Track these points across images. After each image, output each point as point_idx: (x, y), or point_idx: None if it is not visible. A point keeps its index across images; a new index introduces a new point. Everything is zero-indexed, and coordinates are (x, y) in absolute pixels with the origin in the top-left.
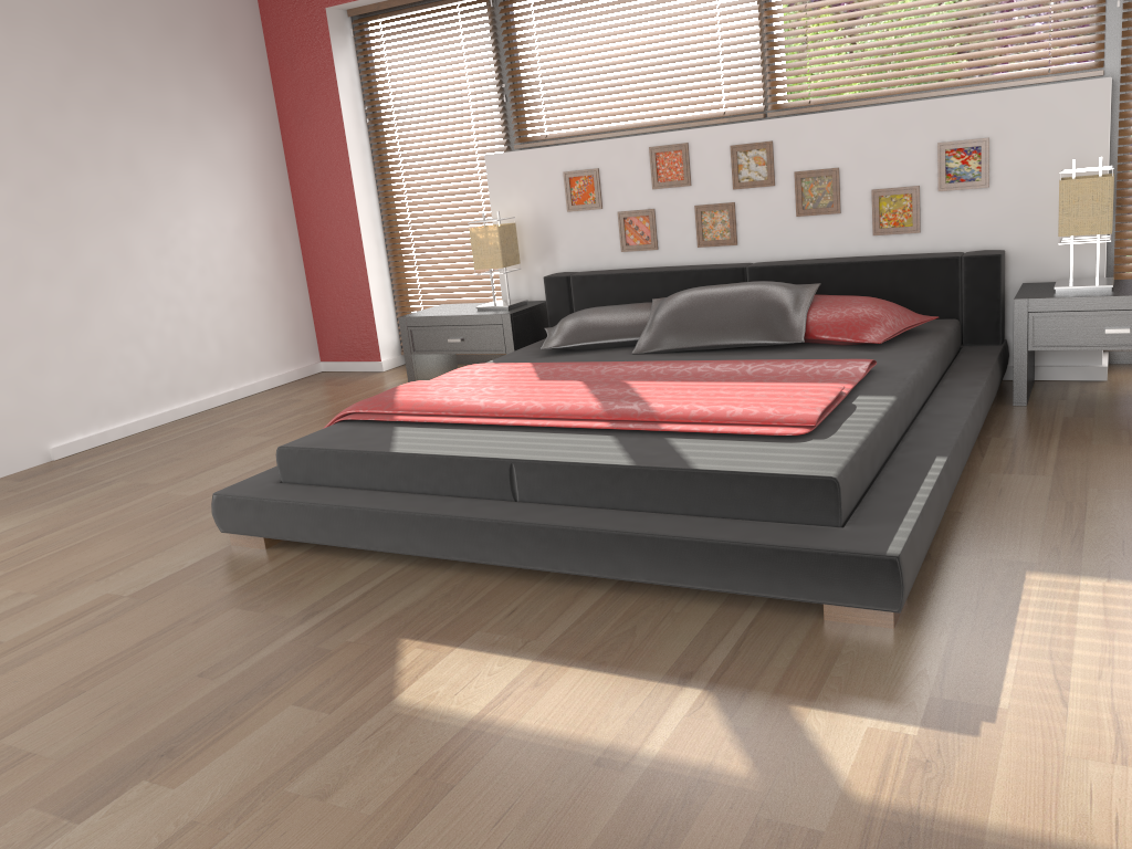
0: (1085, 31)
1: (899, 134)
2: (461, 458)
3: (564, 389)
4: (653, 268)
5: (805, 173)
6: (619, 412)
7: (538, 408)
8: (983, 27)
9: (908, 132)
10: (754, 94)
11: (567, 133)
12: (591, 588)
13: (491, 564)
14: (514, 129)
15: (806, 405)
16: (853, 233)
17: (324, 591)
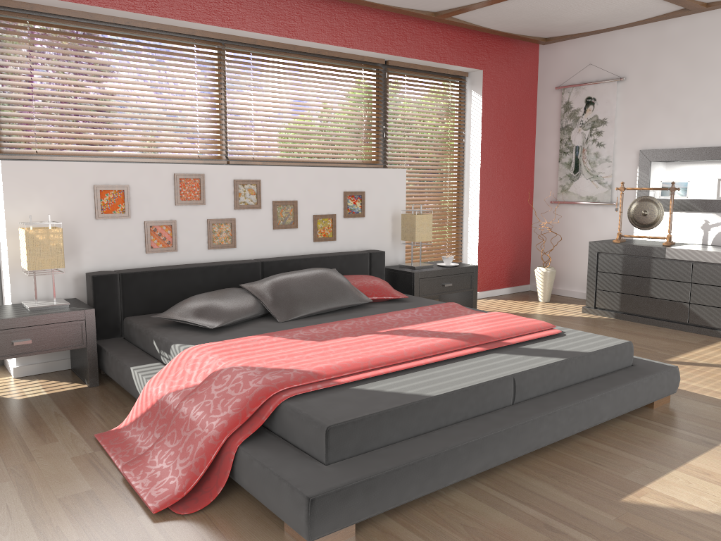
0: (375, 145)
1: (326, 184)
2: (483, 383)
3: (389, 338)
4: (190, 264)
5: (279, 202)
6: (474, 340)
7: (427, 348)
8: (337, 133)
9: (330, 183)
10: (220, 147)
11: (60, 152)
12: (576, 439)
13: (539, 448)
14: (0, 140)
15: (529, 319)
16: (304, 240)
17: (503, 518)
